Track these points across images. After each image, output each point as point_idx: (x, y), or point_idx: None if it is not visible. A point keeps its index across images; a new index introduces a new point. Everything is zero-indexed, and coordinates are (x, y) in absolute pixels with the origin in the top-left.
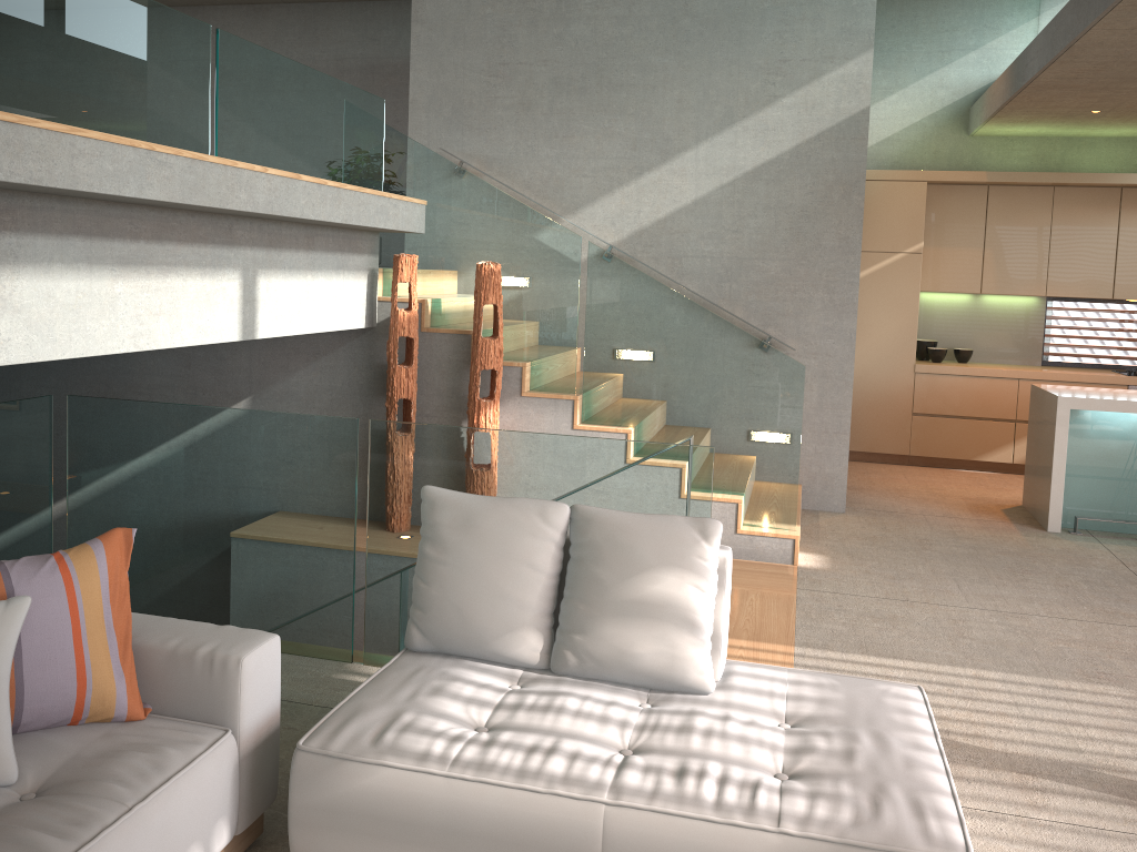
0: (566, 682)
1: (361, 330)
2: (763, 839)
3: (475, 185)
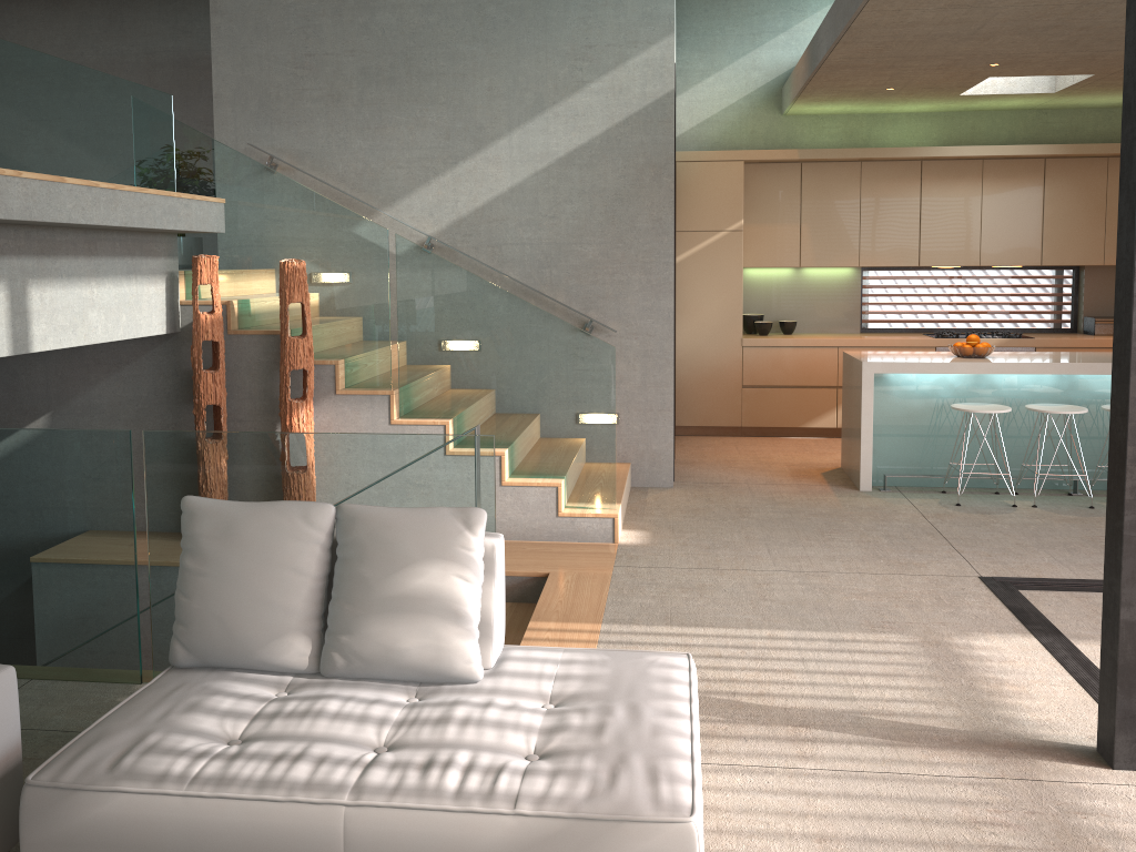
0: (335, 684)
1: (164, 336)
2: (500, 822)
3: (276, 181)
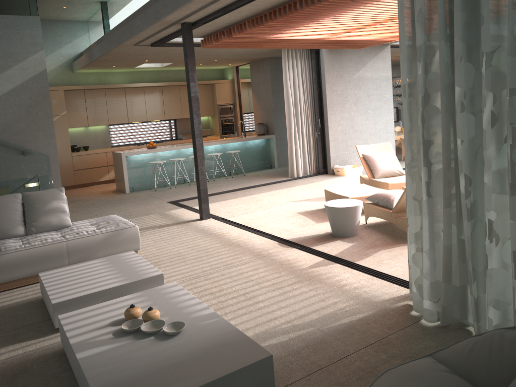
0: (34, 235)
1: None
2: (100, 235)
3: None
